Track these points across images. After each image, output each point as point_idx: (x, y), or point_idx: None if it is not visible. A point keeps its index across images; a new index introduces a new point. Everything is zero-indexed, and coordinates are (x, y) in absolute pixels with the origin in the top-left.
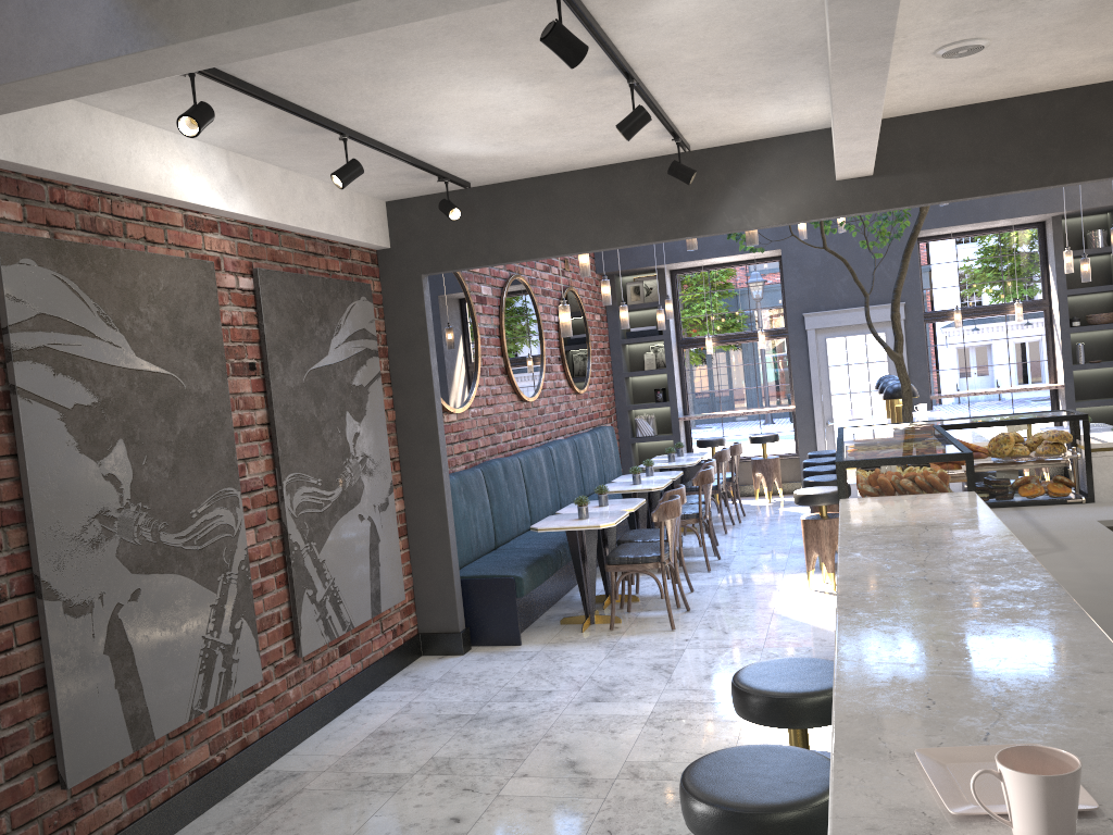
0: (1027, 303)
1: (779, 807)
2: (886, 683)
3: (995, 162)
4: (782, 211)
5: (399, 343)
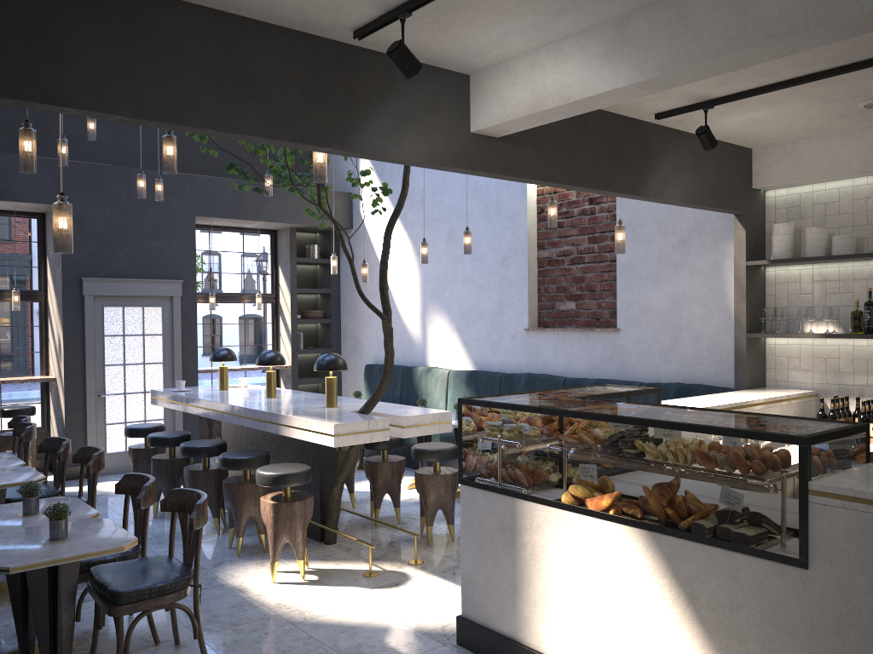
0: (261, 296)
1: None
2: None
3: (574, 158)
4: (424, 148)
5: None
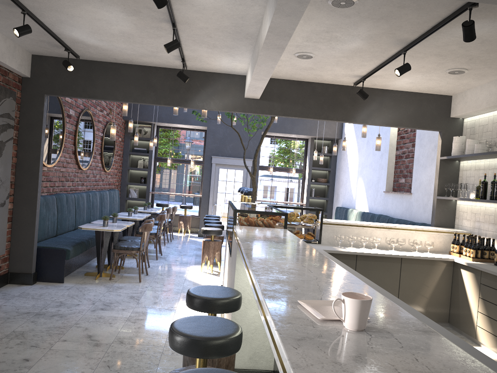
0: (297, 169)
1: (216, 338)
2: (276, 281)
3: (304, 105)
4: (220, 105)
5: (26, 125)
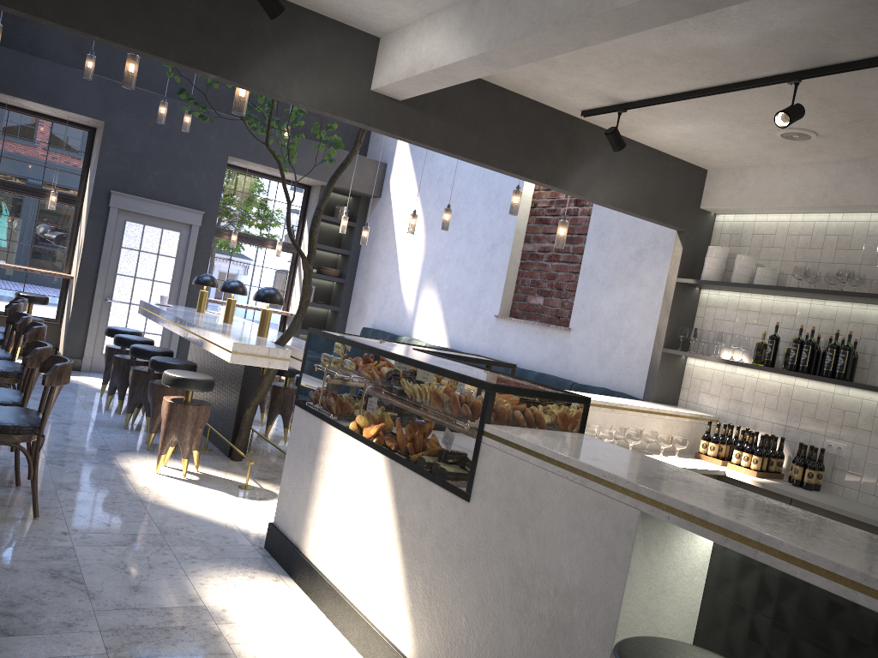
0: (284, 244)
1: None
2: None
3: (485, 136)
4: (316, 95)
5: None
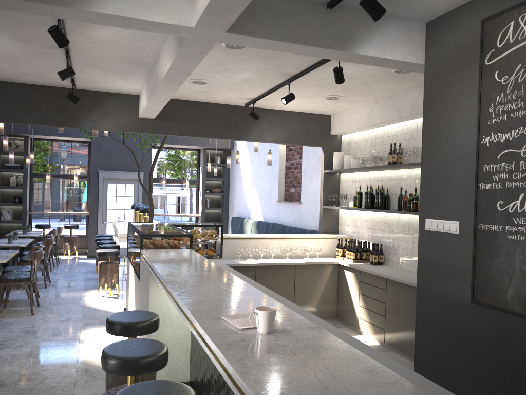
0: (191, 181)
1: (148, 356)
2: (199, 302)
3: (199, 125)
4: (114, 125)
5: None
